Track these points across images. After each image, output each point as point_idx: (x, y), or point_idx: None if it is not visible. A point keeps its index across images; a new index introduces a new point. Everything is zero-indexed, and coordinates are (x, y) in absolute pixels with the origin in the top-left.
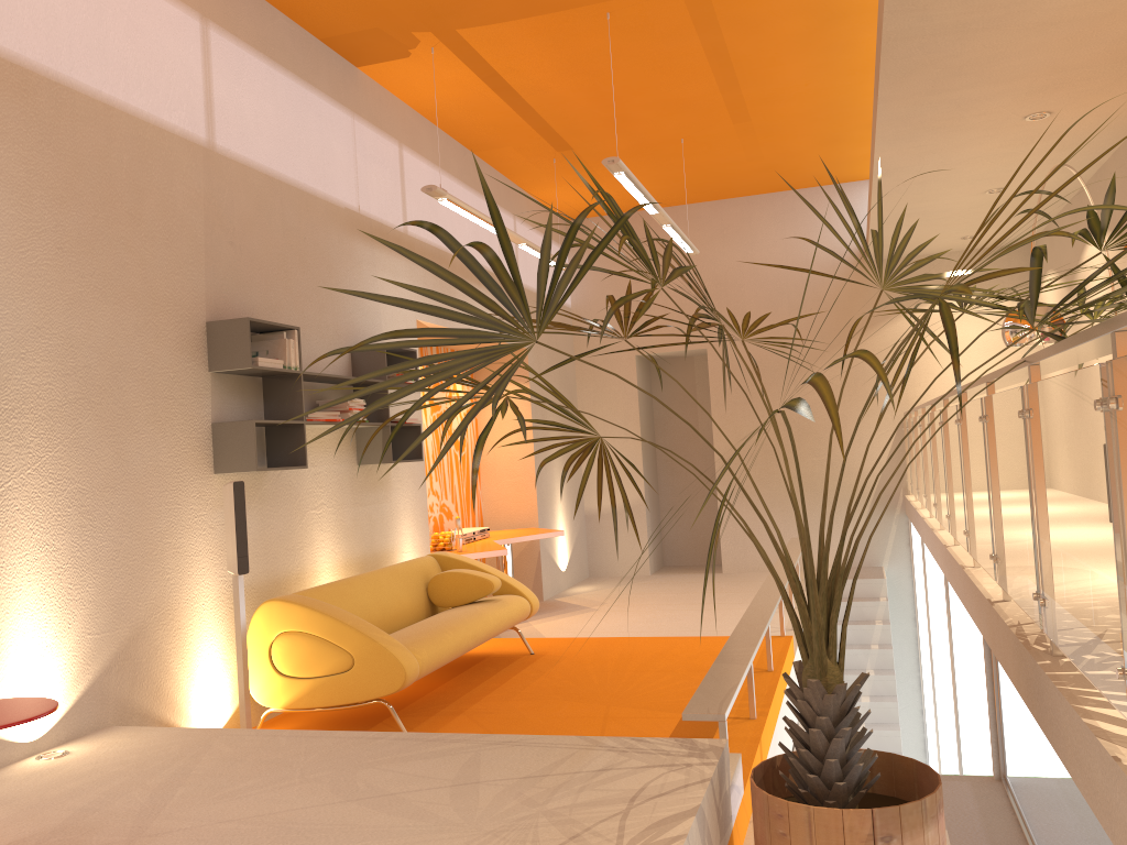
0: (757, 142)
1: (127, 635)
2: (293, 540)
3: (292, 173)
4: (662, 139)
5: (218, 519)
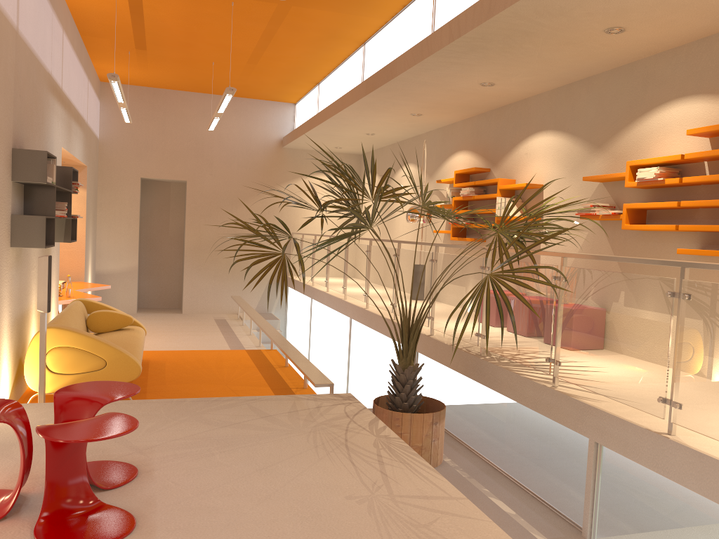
0: (250, 74)
1: None
2: (27, 289)
3: (36, 48)
4: (202, 59)
5: (10, 276)
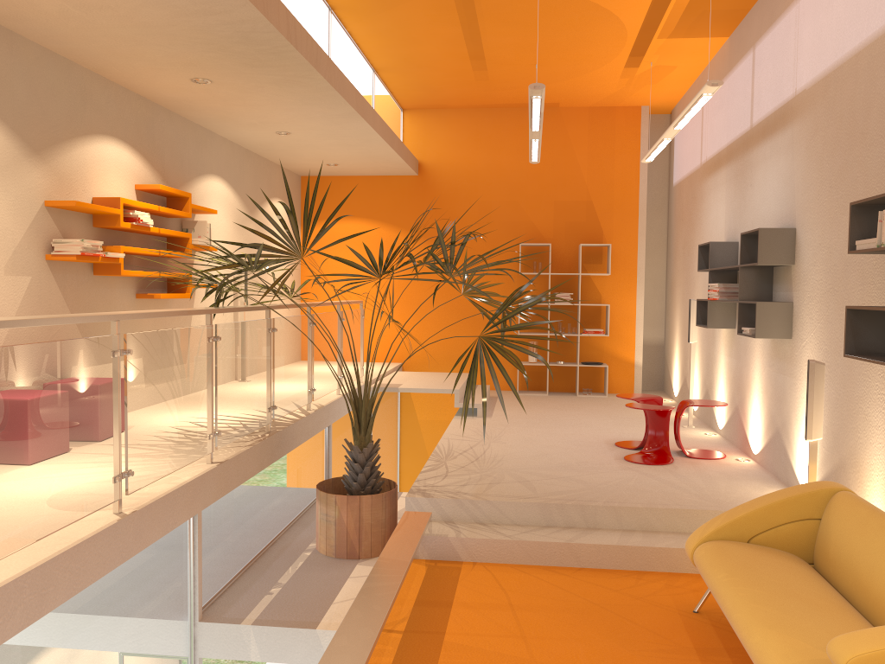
0: None
1: (837, 462)
2: None
3: None
4: None
5: None
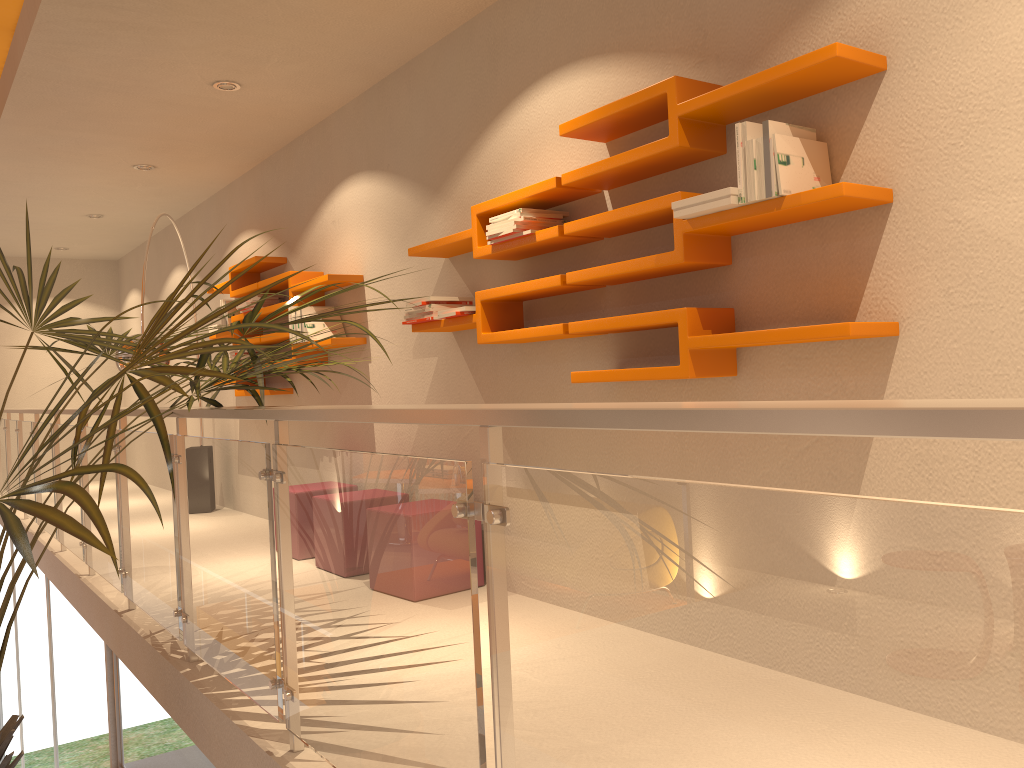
0: None
1: None
2: None
3: None
4: None
5: None
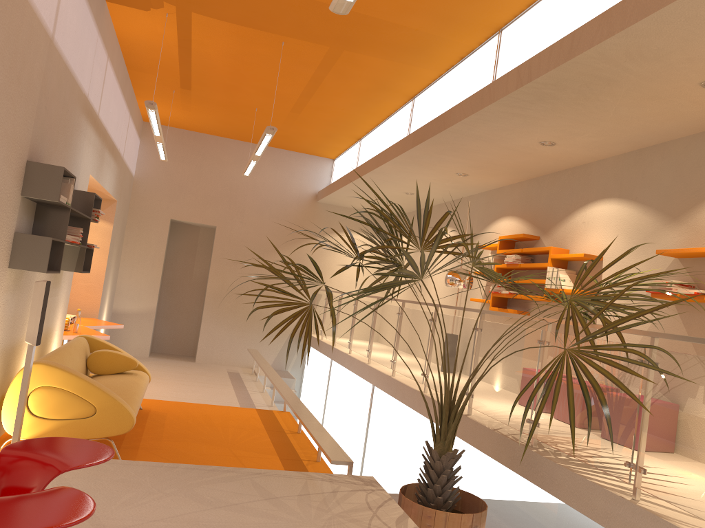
0: (292, 123)
1: None
2: (24, 318)
3: (73, 65)
4: (246, 104)
5: (3, 300)
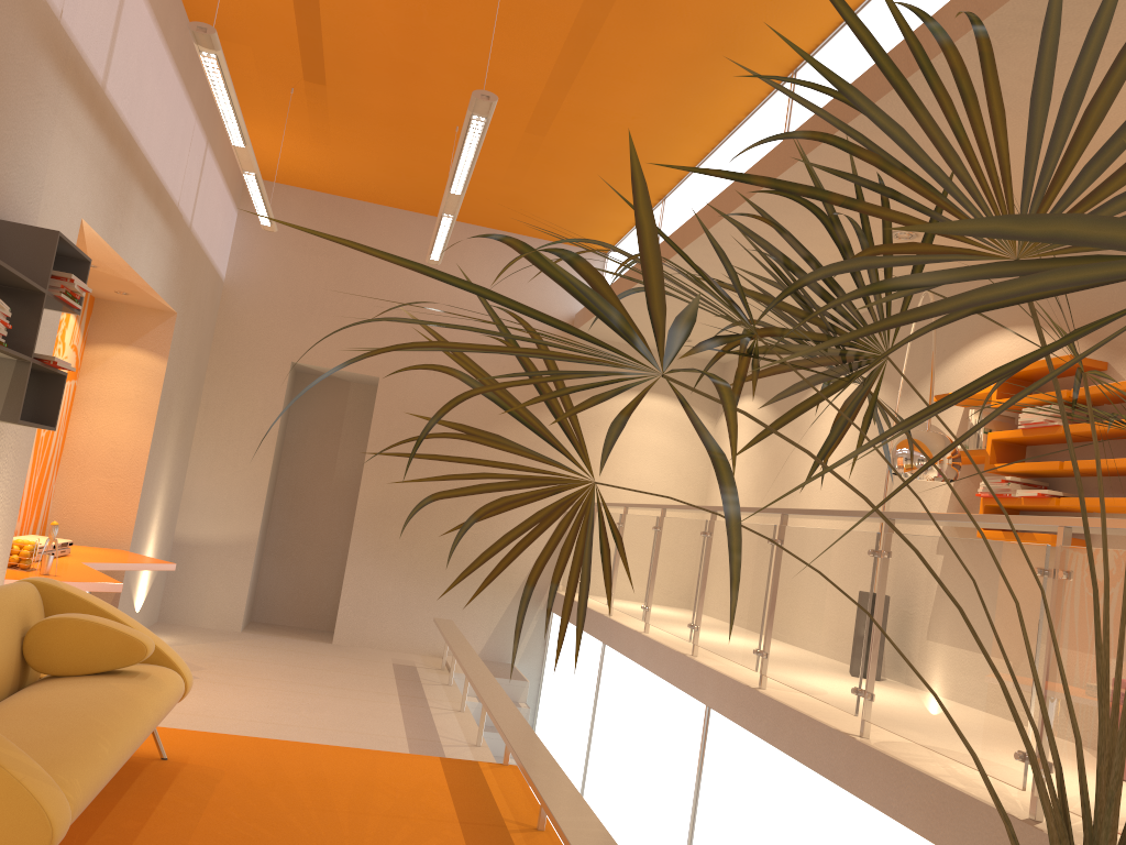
0: (529, 165)
1: None
2: None
3: None
4: (436, 117)
5: None
